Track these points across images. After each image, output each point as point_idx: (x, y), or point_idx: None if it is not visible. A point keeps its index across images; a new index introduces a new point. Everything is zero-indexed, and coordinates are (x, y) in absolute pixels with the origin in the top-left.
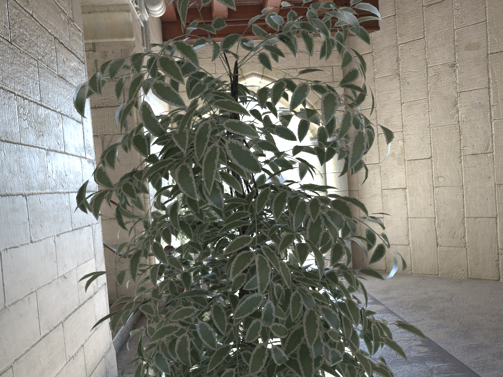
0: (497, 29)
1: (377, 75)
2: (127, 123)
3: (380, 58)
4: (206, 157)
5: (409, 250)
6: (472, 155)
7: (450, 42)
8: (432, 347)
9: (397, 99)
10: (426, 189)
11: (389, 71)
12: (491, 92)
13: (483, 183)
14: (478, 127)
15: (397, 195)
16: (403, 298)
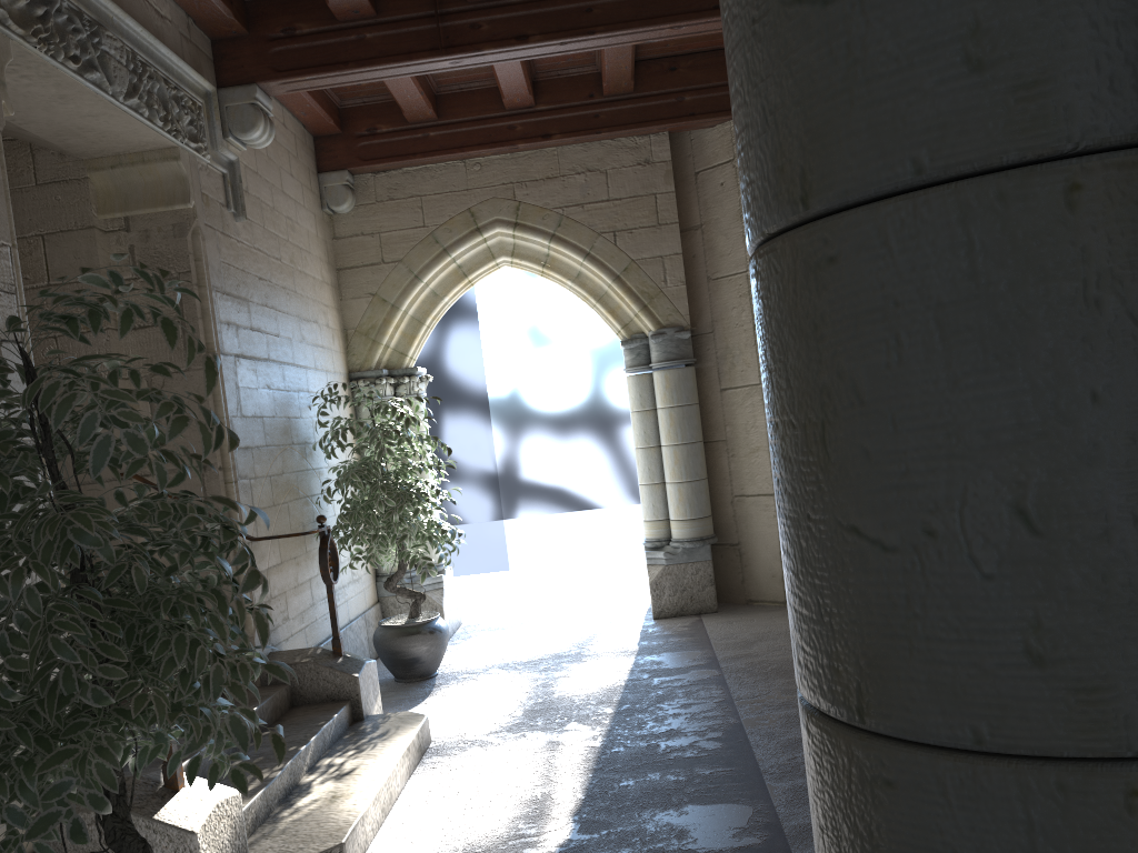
0: None
1: None
2: None
3: None
4: None
5: None
6: None
7: None
8: (732, 742)
9: None
10: None
11: None
12: None
13: None
14: None
15: None
16: (769, 655)
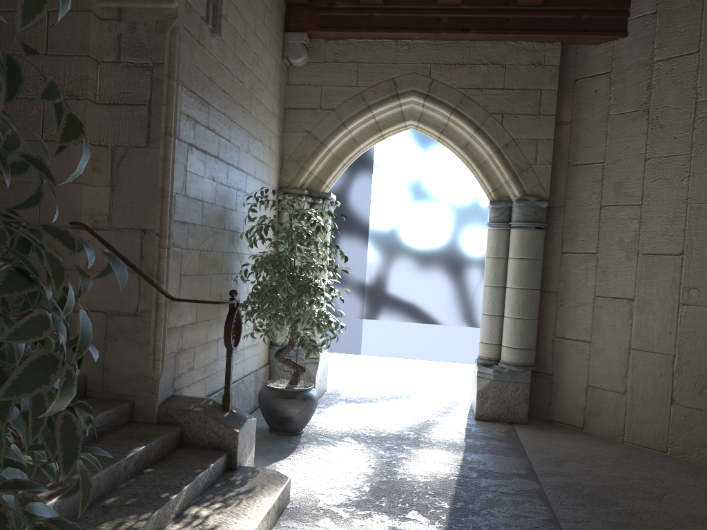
0: None
1: (613, 111)
2: (150, 133)
3: (623, 82)
4: None
5: (625, 403)
6: None
7: None
8: None
9: (640, 152)
10: (667, 305)
11: (634, 105)
12: None
13: None
14: None
15: (618, 308)
16: (580, 478)
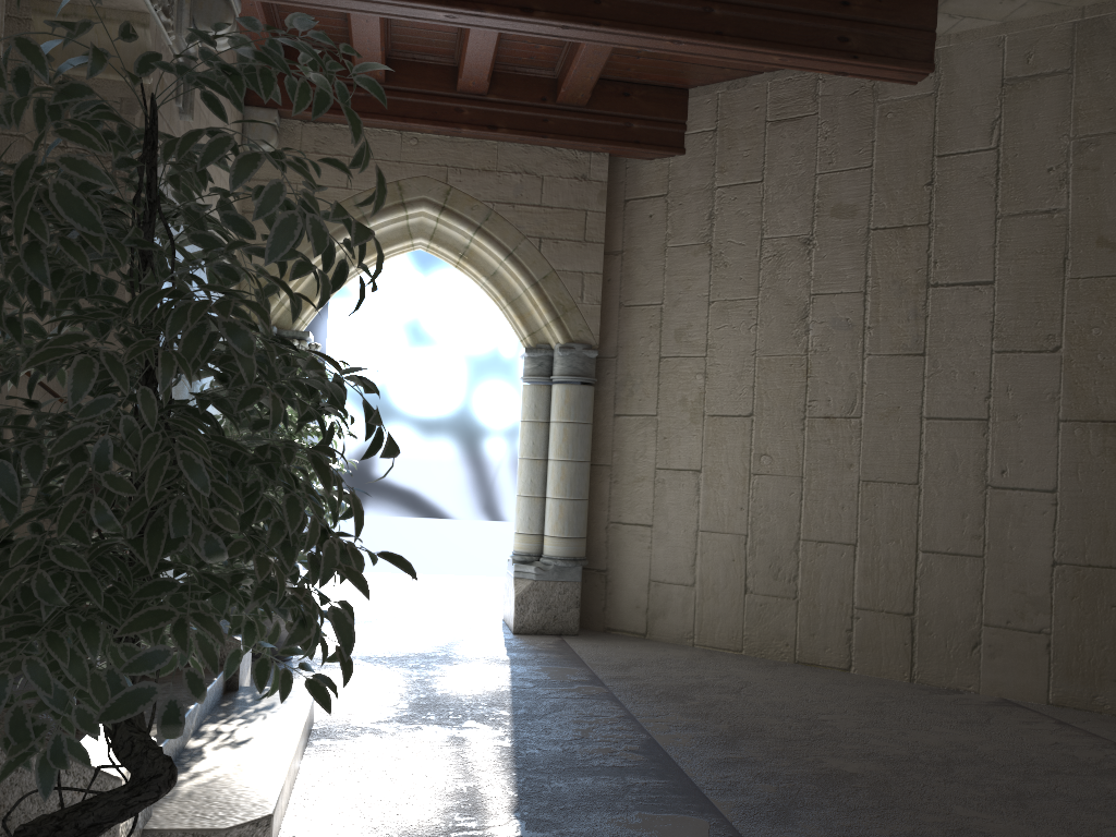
0: (889, 186)
1: (671, 242)
2: None
3: (681, 209)
4: (20, 199)
5: (694, 597)
6: (825, 420)
7: (806, 198)
8: (654, 756)
9: (703, 293)
10: (737, 476)
11: (694, 237)
12: (868, 301)
13: (838, 476)
14: (839, 367)
15: (683, 482)
16: (651, 680)
